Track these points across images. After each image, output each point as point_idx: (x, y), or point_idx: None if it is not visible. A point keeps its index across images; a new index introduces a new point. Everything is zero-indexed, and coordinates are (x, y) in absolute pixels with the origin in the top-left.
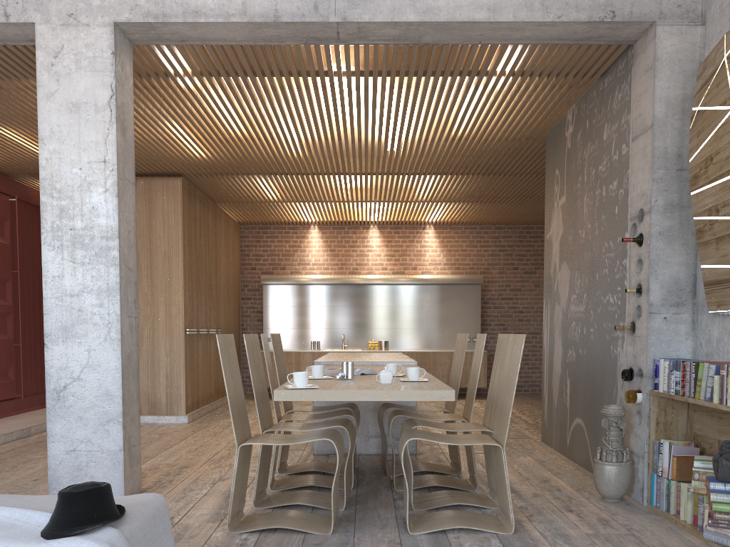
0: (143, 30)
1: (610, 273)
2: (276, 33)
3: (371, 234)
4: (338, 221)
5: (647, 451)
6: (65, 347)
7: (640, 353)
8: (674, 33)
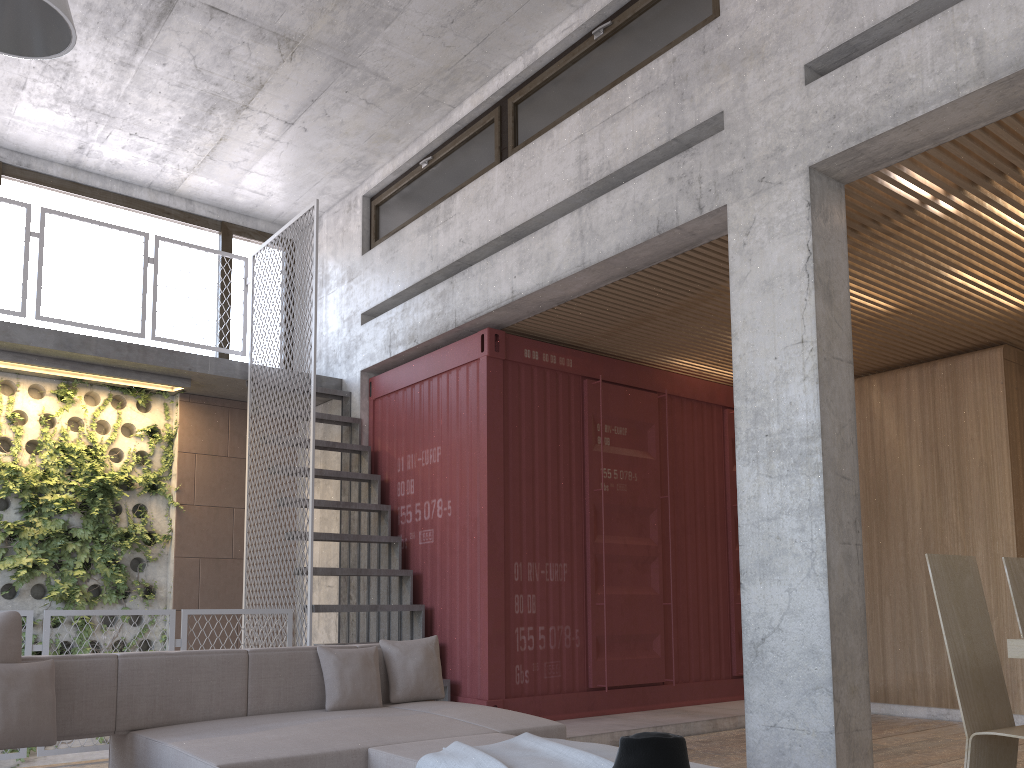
0: (848, 160)
1: None
2: None
3: None
4: None
5: None
6: (762, 586)
7: None
8: None
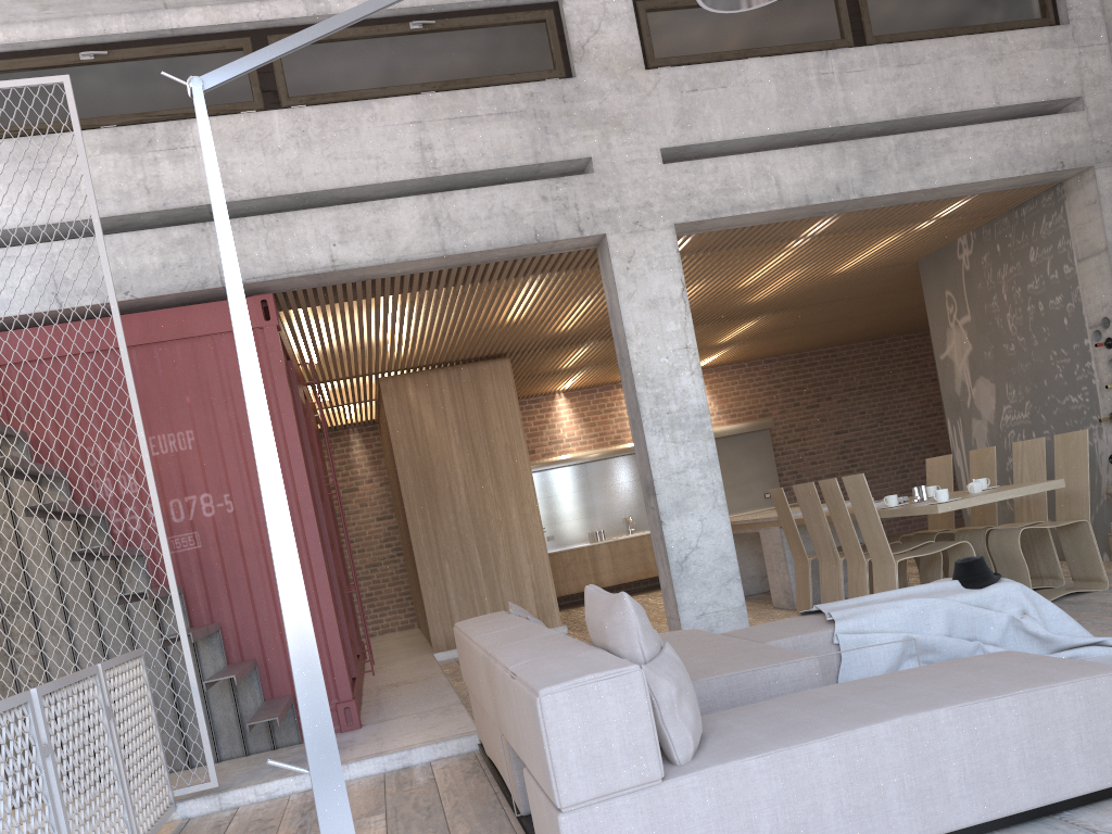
0: (688, 226)
1: (1067, 377)
2: (796, 213)
3: None
4: (593, 383)
5: None
6: (680, 520)
7: None
8: (1108, 173)
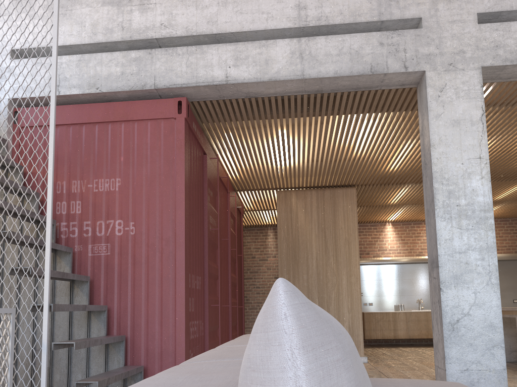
0: (493, 71)
1: None
2: None
3: None
4: (410, 219)
5: None
6: (456, 290)
7: None
8: None
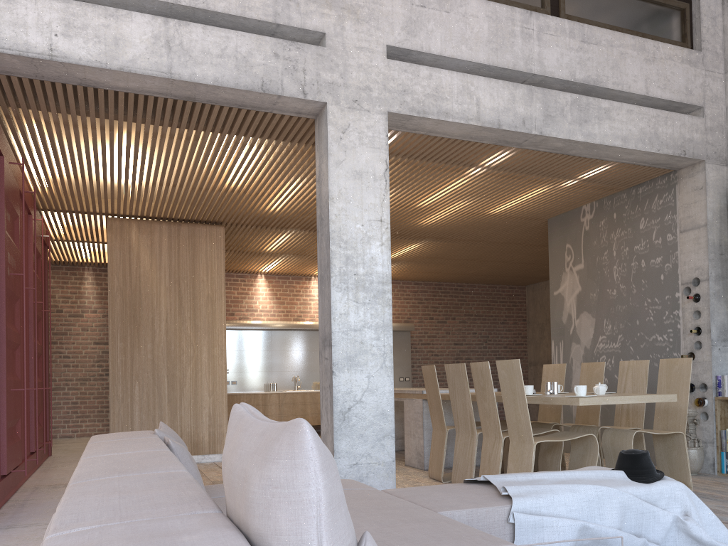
0: (399, 119)
1: (656, 320)
2: (486, 134)
3: (313, 285)
4: (288, 272)
5: (715, 437)
6: (349, 374)
7: (702, 373)
8: (714, 168)
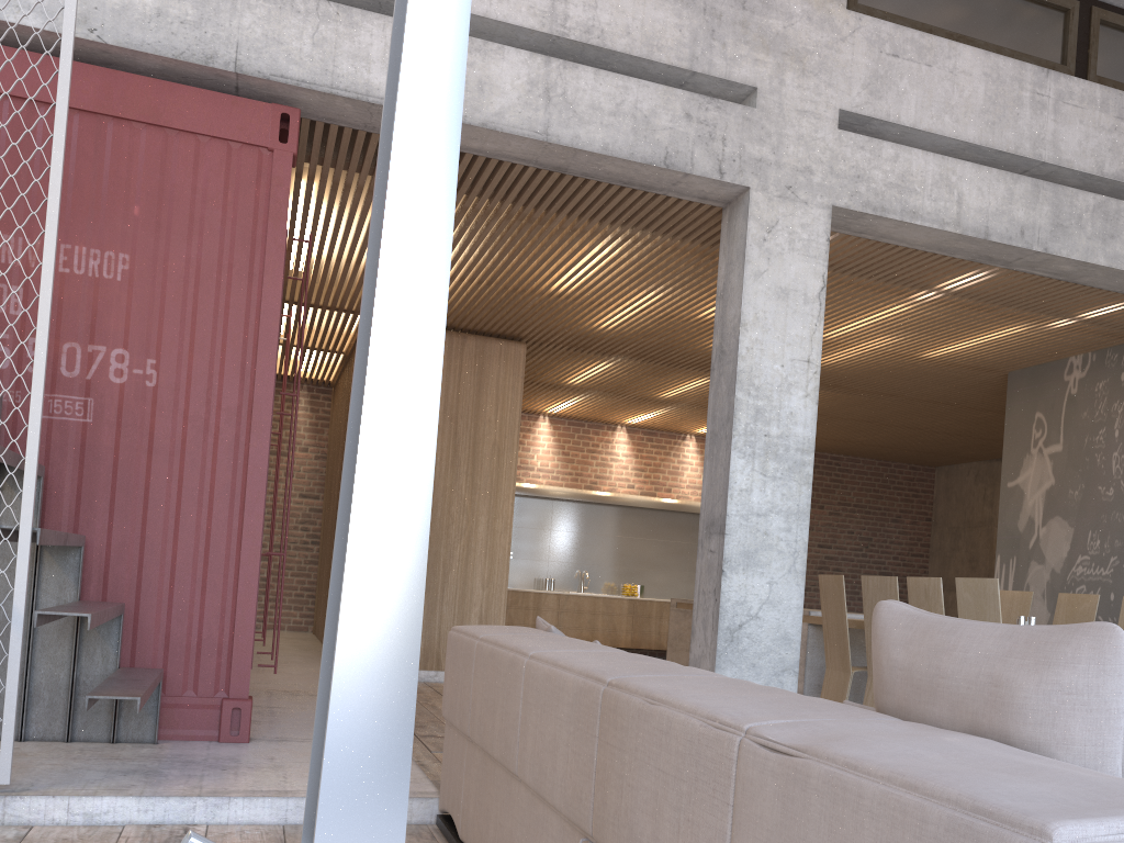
0: (843, 217)
1: None
2: (964, 246)
3: (618, 438)
4: (586, 416)
5: None
6: (745, 576)
7: None
8: None
